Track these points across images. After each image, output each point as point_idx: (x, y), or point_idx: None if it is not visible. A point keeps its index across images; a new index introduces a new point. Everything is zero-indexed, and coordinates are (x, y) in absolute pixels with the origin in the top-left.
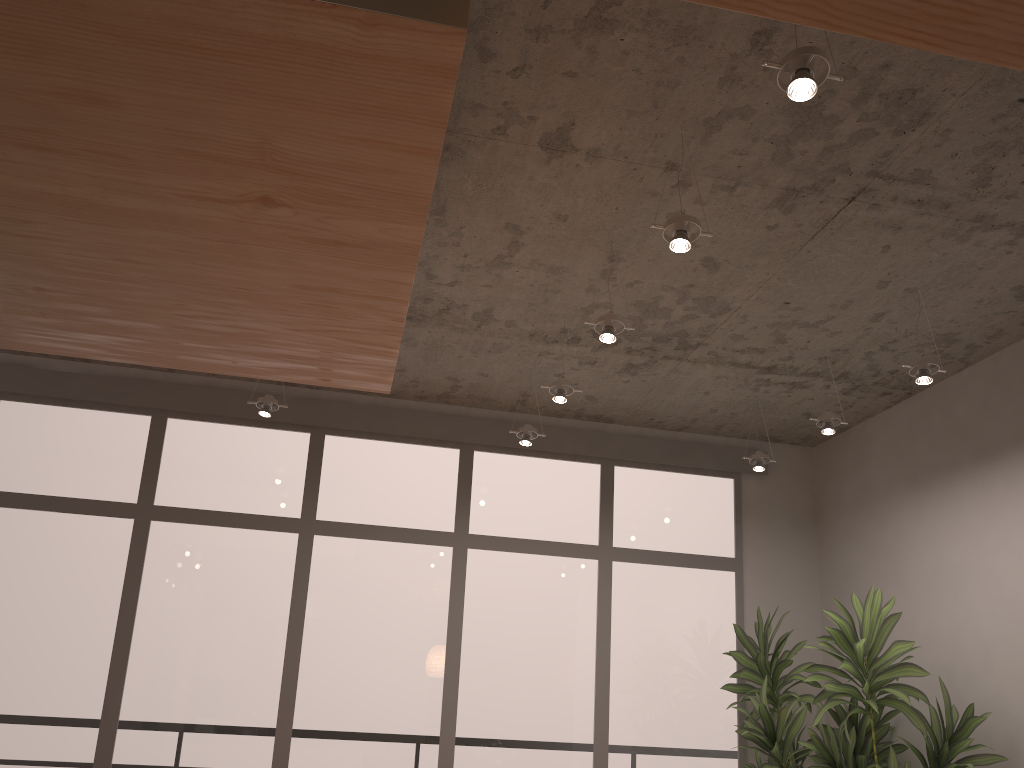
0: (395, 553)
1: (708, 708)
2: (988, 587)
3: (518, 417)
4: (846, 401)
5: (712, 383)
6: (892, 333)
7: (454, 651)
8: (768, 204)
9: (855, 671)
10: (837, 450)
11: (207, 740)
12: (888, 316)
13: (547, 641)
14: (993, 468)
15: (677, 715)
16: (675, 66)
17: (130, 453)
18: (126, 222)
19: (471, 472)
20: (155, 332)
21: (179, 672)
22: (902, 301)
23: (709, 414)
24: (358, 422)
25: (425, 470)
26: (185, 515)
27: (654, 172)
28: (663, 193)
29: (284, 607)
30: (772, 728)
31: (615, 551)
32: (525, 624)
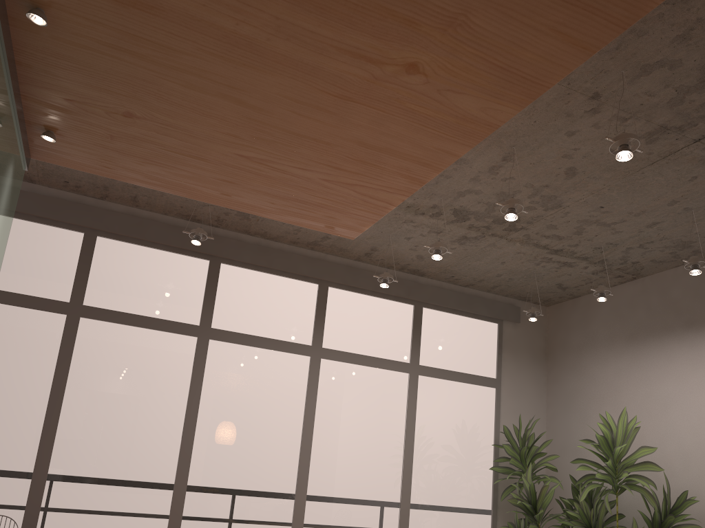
0: (269, 358)
1: (475, 482)
2: (690, 413)
3: (360, 265)
4: (591, 278)
5: (511, 256)
6: (654, 236)
7: (308, 434)
8: (641, 135)
9: (611, 465)
10: (568, 310)
11: (119, 494)
12: (660, 225)
13: (372, 430)
14: (700, 334)
15: (455, 486)
16: (653, 20)
17: (65, 261)
18: (267, 66)
19: (326, 302)
20: (202, 166)
21: (99, 440)
22: (676, 216)
23: (494, 277)
24: (247, 256)
25: (293, 297)
26: (109, 315)
27: (580, 98)
28: (575, 115)
29: (184, 393)
30: (535, 499)
31: (420, 368)
32: (358, 416)
